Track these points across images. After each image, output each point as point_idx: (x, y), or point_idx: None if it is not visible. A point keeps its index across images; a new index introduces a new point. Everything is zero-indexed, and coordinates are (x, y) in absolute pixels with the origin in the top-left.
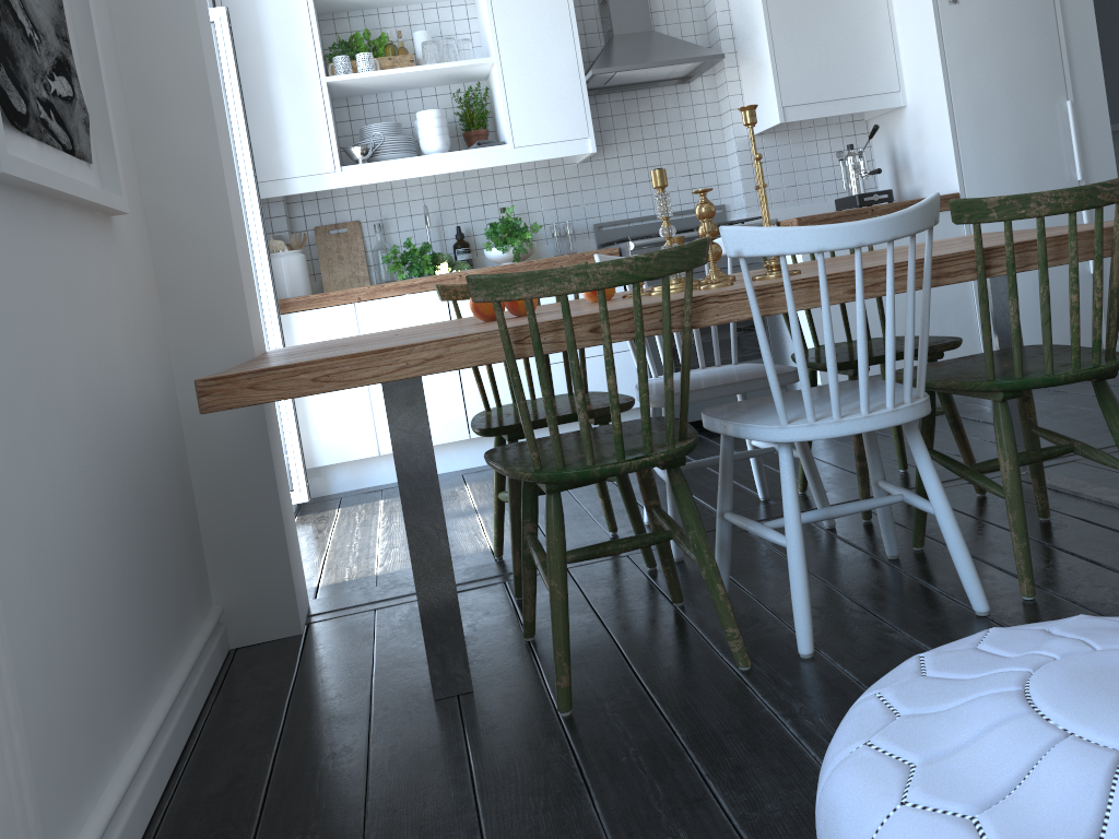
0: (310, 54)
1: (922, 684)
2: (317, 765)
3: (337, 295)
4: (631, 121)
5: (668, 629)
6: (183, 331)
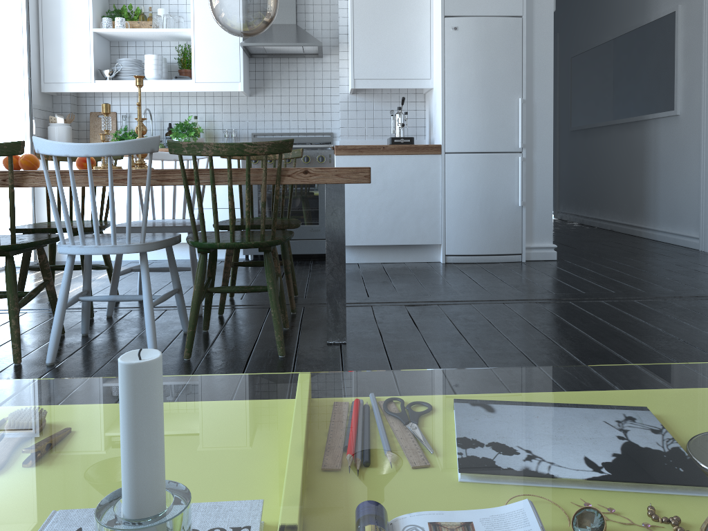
0: (86, 14)
1: None
2: None
3: None
4: (283, 76)
5: (32, 344)
6: None
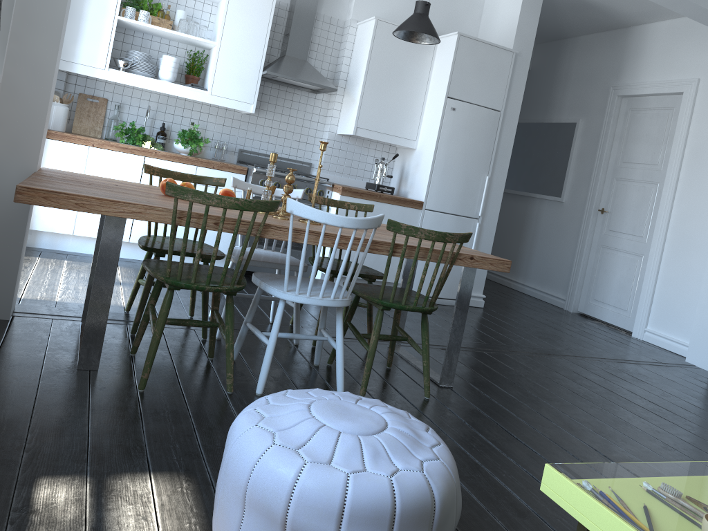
0: None
1: (282, 397)
2: (11, 382)
3: (80, 138)
4: (279, 102)
5: (201, 368)
6: (1, 145)
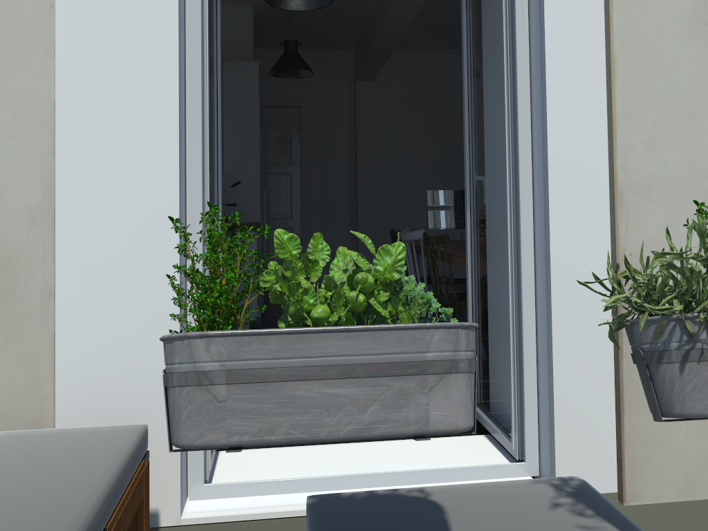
0: None
1: None
2: None
3: None
4: None
5: None
6: None
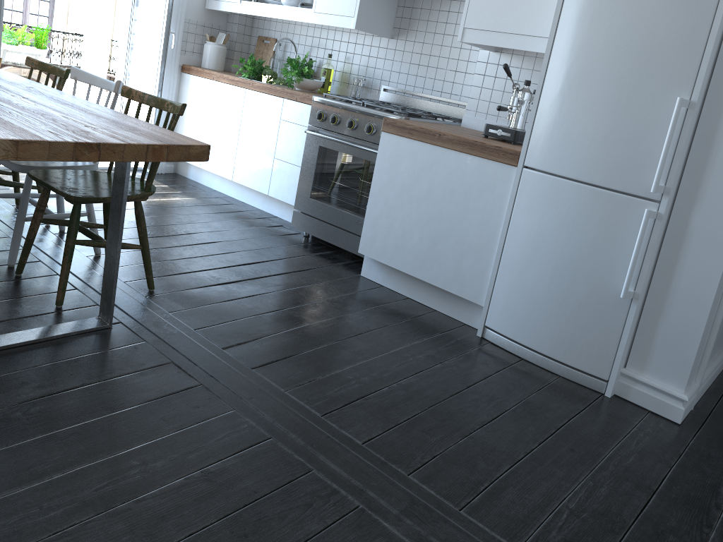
0: None
1: None
2: None
3: (206, 72)
4: (431, 16)
5: None
6: None
